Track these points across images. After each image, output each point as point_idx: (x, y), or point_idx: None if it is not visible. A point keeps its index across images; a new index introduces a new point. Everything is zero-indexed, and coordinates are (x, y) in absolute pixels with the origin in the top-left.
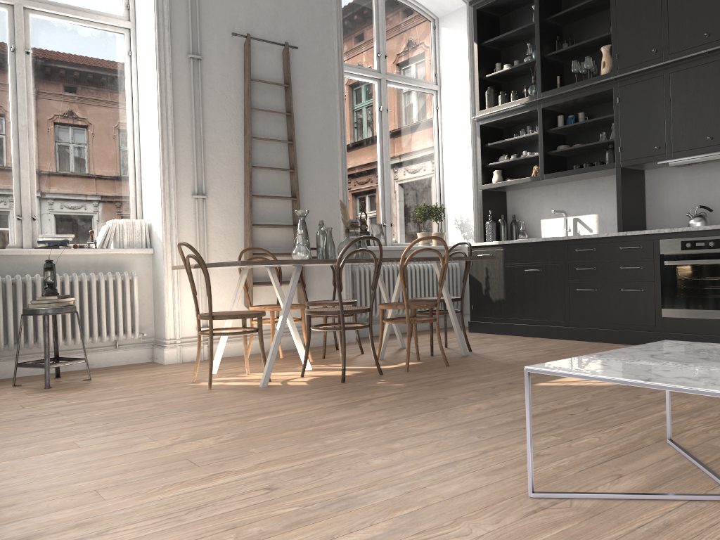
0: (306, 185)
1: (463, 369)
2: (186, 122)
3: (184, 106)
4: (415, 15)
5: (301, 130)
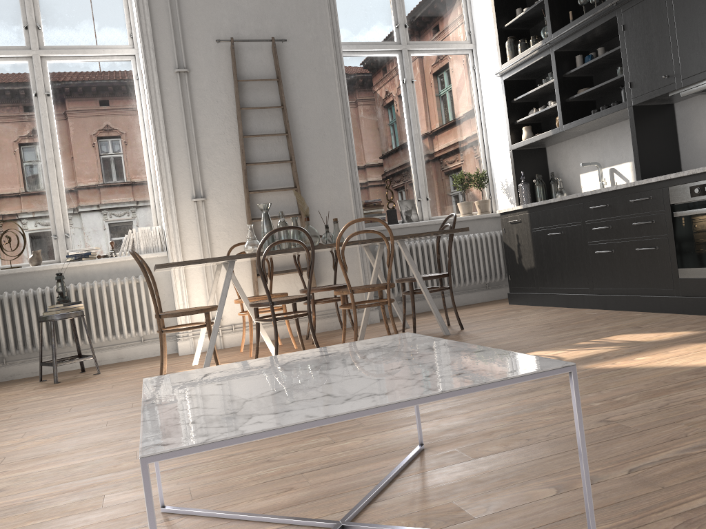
0: (310, 174)
1: None
2: (180, 132)
3: (176, 118)
4: None
5: (299, 120)
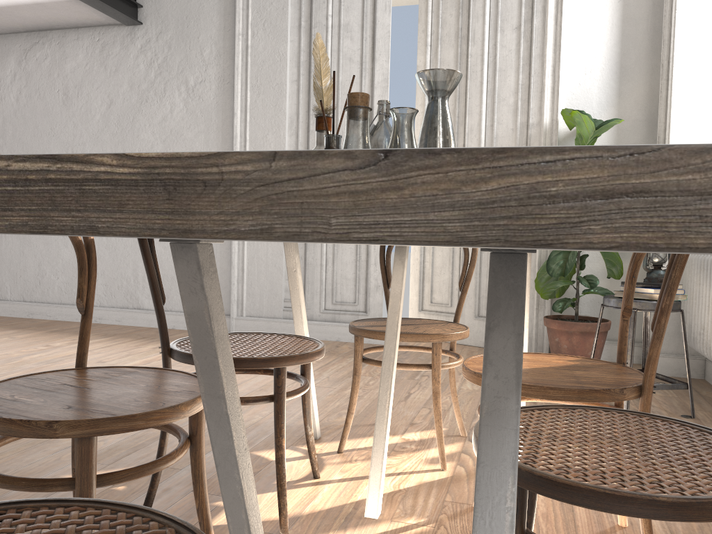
0: None
1: None
2: None
3: None
4: None
5: None
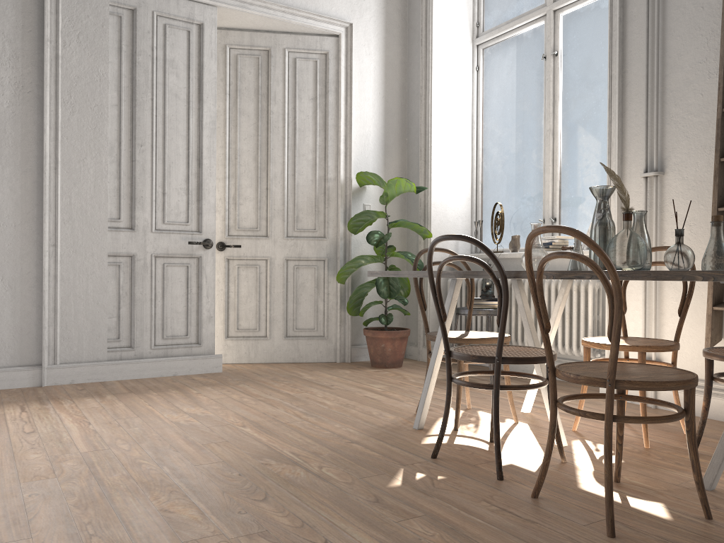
0: None
1: None
2: (641, 74)
3: (639, 52)
4: None
5: None
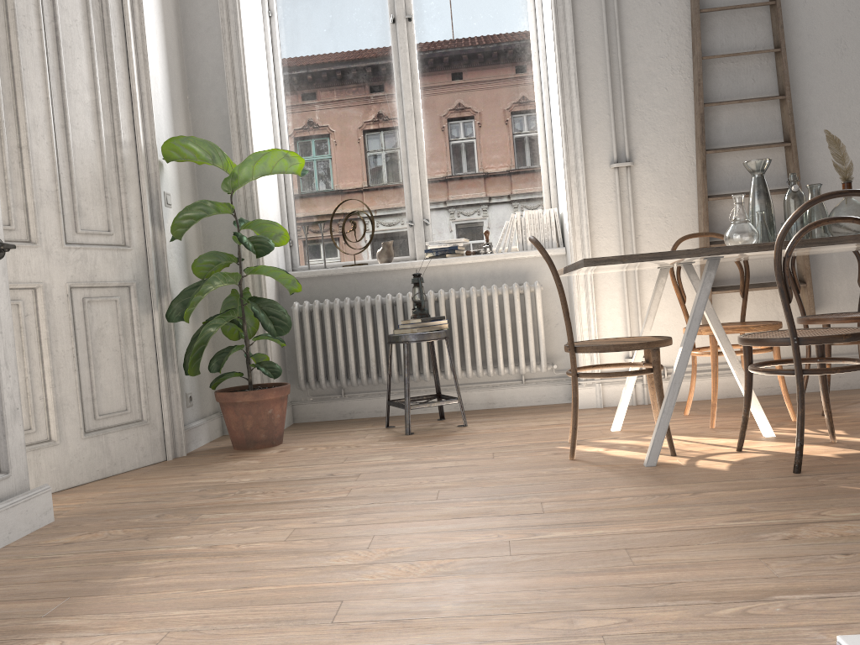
0: (813, 119)
1: None
2: (597, 58)
3: (593, 35)
4: None
5: (800, 25)
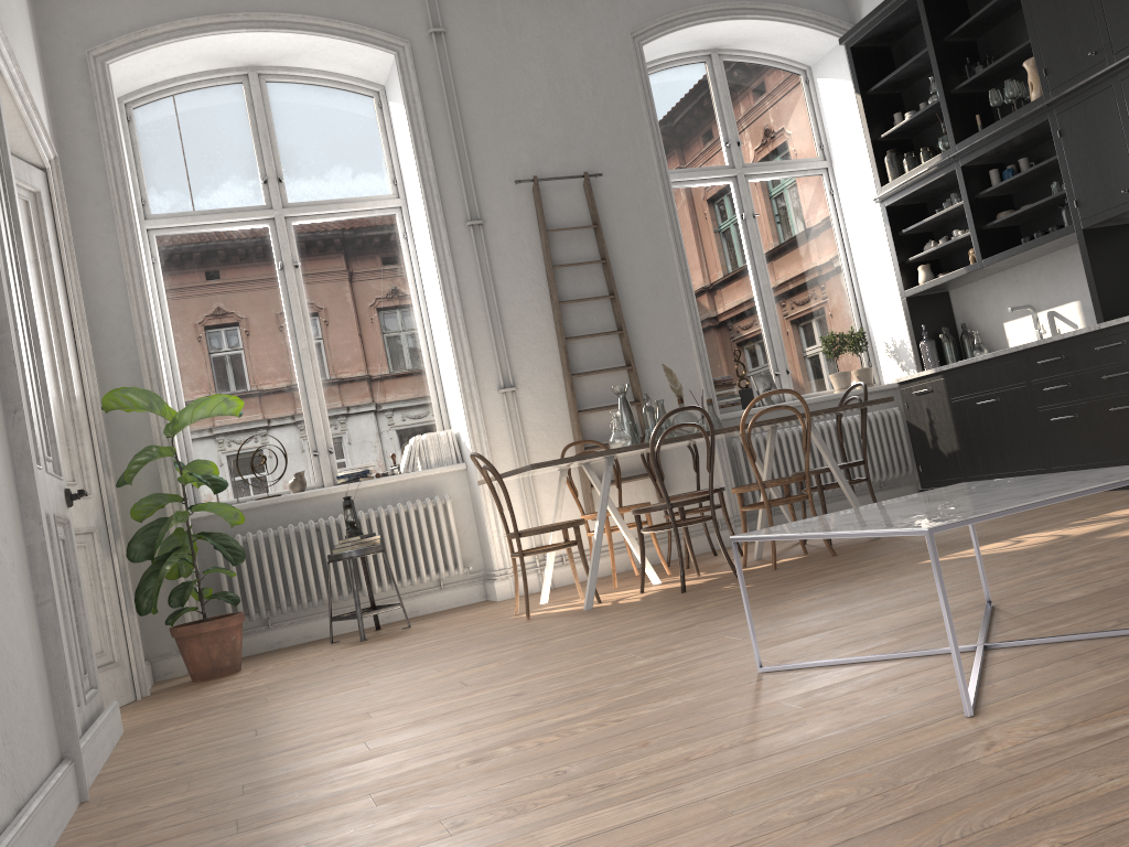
0: (643, 347)
1: (850, 556)
2: (477, 303)
3: (472, 285)
4: (774, 74)
5: (625, 277)
